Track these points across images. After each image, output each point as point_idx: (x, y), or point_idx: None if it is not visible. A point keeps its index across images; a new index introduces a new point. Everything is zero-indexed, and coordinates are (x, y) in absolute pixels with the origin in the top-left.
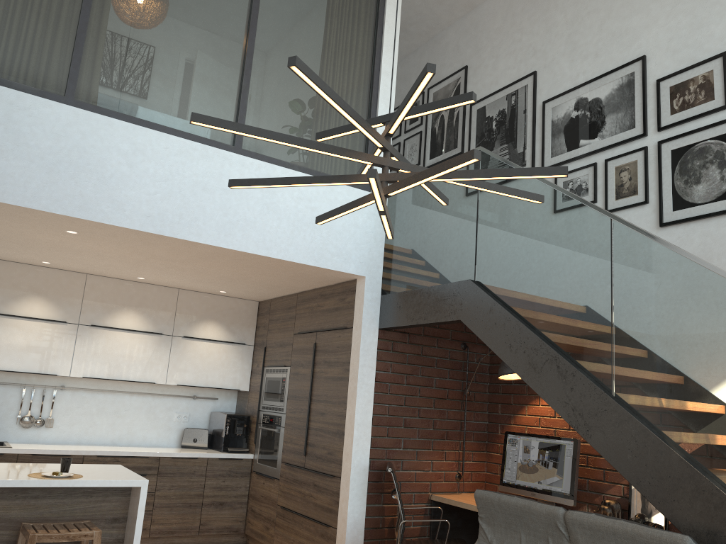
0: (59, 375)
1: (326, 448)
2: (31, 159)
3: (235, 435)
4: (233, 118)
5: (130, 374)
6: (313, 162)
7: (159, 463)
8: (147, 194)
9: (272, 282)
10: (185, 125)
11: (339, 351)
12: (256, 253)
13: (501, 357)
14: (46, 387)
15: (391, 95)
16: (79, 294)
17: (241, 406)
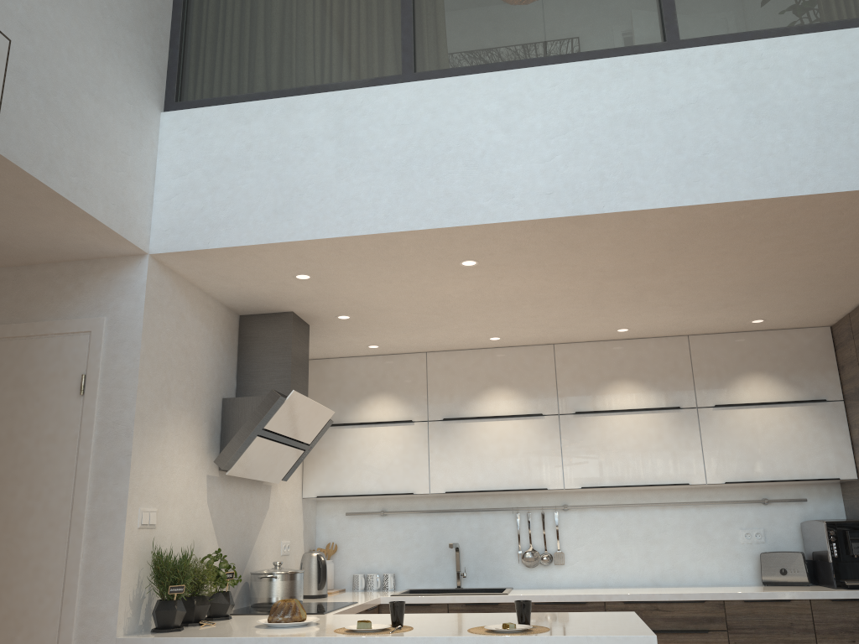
0: (550, 489)
1: None
2: (375, 169)
3: (853, 557)
4: (653, 2)
5: (647, 475)
6: (826, 11)
7: (725, 611)
8: (541, 162)
9: (828, 268)
10: (577, 45)
11: None
12: (756, 198)
13: None
14: (544, 509)
15: None
16: (550, 373)
17: (852, 508)
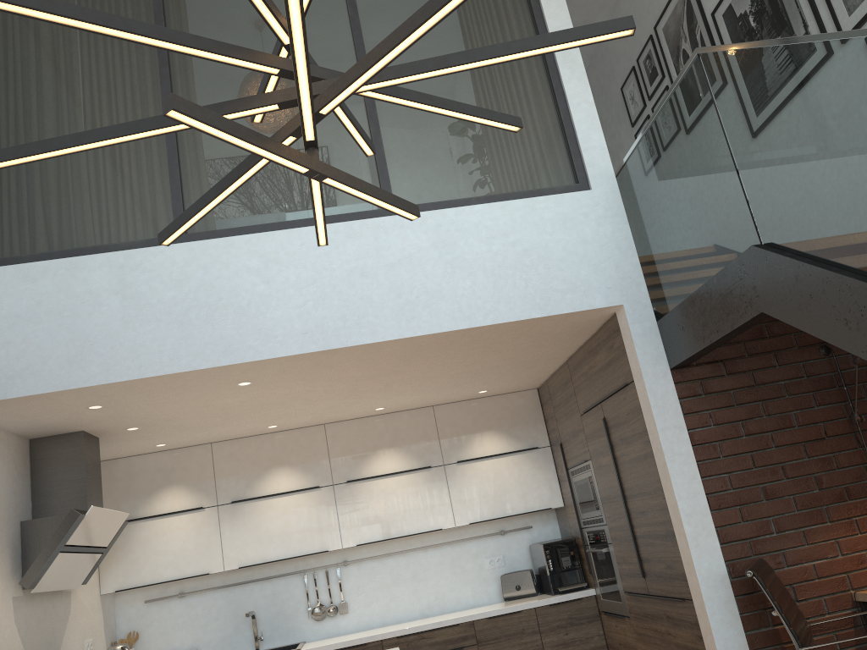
0: (331, 550)
1: (662, 560)
2: (158, 319)
3: (563, 568)
4: (373, 176)
5: (409, 526)
6: (495, 185)
7: (475, 629)
8: (296, 307)
9: (520, 358)
10: None
11: (631, 419)
12: (455, 329)
13: (840, 345)
14: (328, 567)
15: (575, 54)
16: (323, 450)
17: (564, 529)
